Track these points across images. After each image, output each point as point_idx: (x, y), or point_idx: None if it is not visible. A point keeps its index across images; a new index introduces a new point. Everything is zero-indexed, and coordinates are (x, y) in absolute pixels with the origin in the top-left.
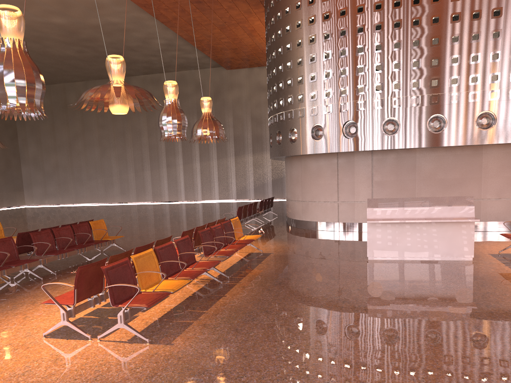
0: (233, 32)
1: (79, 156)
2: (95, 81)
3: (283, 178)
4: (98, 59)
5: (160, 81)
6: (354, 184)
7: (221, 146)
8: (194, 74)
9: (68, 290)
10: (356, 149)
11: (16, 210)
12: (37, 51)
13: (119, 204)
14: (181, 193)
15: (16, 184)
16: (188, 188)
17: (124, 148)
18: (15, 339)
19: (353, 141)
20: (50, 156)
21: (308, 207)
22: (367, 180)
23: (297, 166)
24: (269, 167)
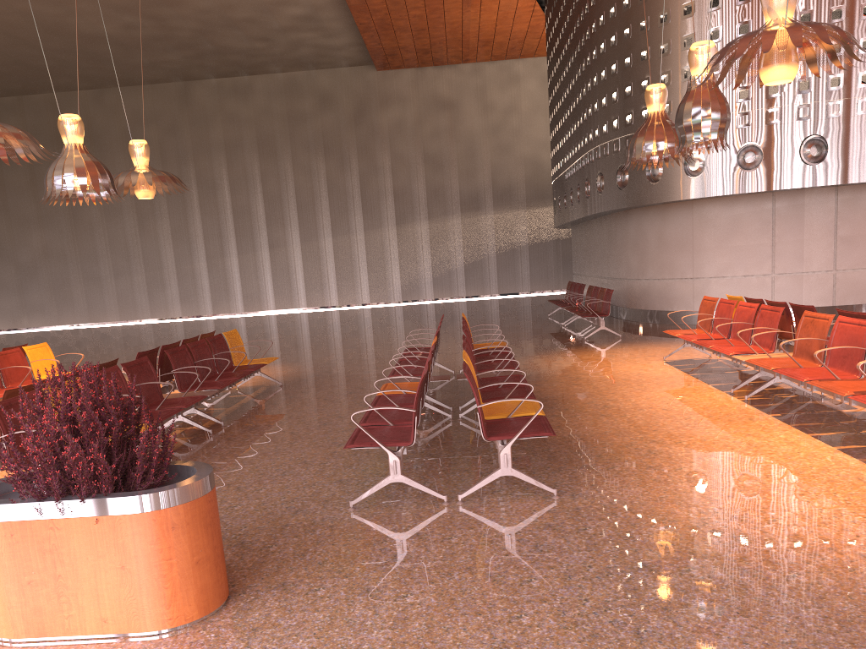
0: None
1: (90, 234)
2: (117, 89)
3: (483, 261)
4: (154, 44)
5: (250, 90)
6: (802, 244)
7: (371, 208)
8: (315, 77)
9: (642, 422)
10: (823, 183)
11: None
12: (47, 22)
13: (183, 320)
14: (299, 295)
15: None
16: (311, 285)
17: (184, 215)
18: (857, 485)
19: (819, 169)
20: (29, 234)
21: (709, 288)
22: (825, 236)
23: (681, 219)
24: (459, 243)
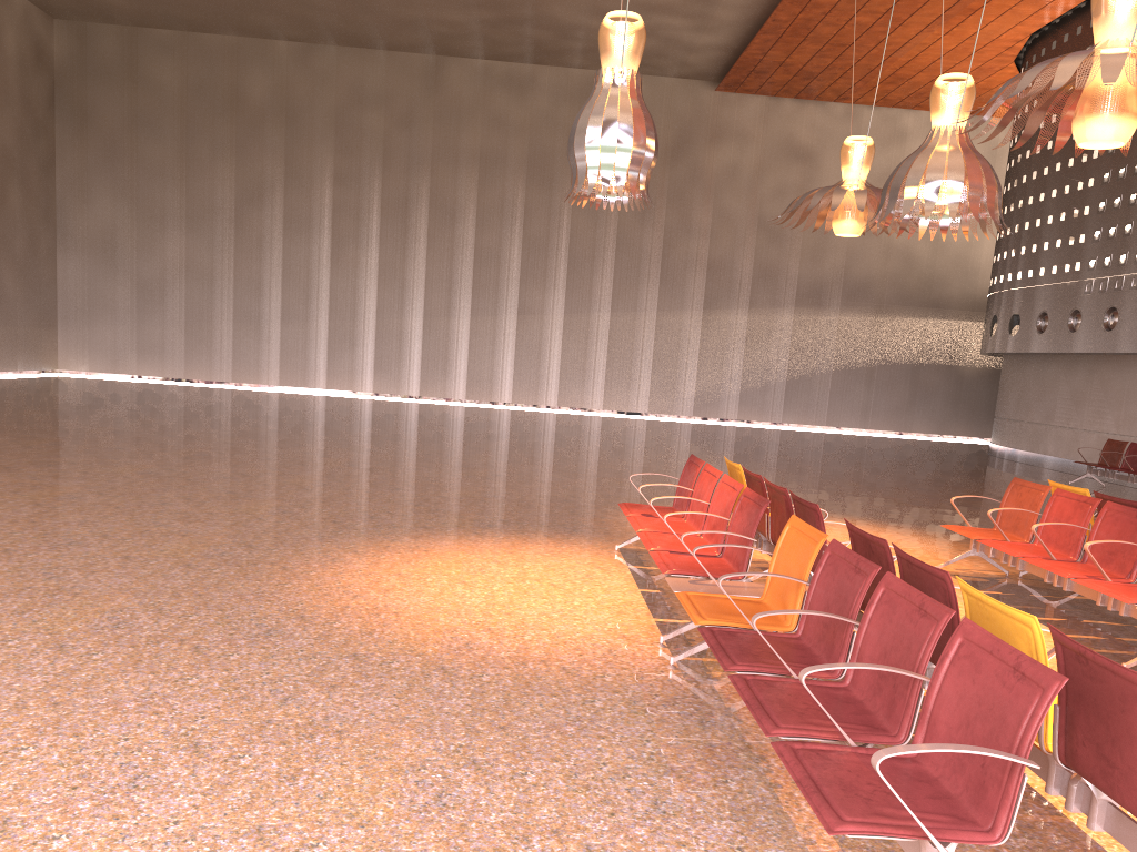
0: (925, 3)
1: (256, 252)
2: (335, 49)
3: (813, 378)
4: None
5: (531, 85)
6: None
7: (672, 281)
8: None
9: None
10: None
11: (103, 386)
12: None
13: (382, 399)
14: (549, 387)
15: (44, 307)
16: (569, 376)
17: (401, 248)
18: None
19: None
20: (162, 238)
21: None
22: None
23: None
24: (785, 348)
